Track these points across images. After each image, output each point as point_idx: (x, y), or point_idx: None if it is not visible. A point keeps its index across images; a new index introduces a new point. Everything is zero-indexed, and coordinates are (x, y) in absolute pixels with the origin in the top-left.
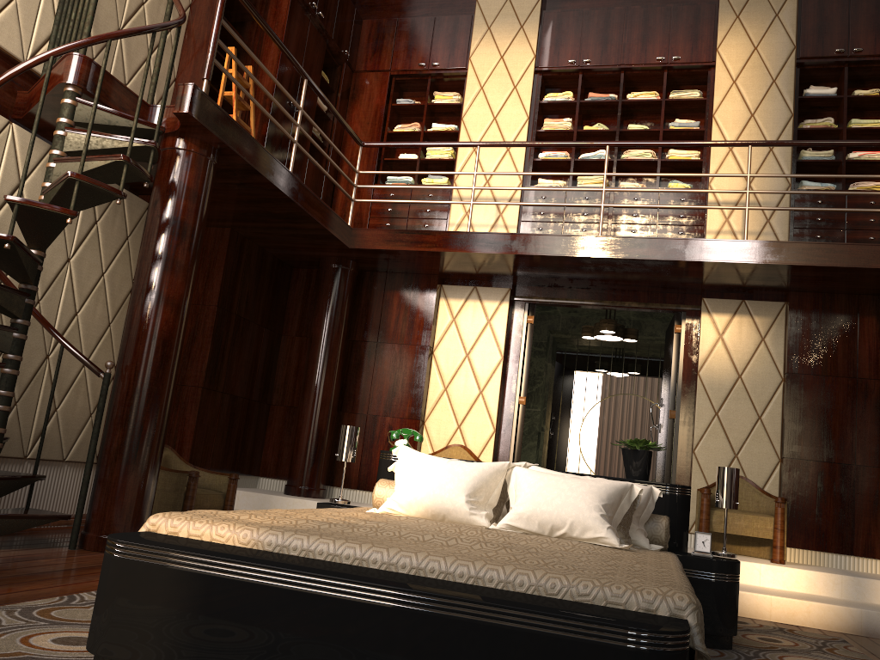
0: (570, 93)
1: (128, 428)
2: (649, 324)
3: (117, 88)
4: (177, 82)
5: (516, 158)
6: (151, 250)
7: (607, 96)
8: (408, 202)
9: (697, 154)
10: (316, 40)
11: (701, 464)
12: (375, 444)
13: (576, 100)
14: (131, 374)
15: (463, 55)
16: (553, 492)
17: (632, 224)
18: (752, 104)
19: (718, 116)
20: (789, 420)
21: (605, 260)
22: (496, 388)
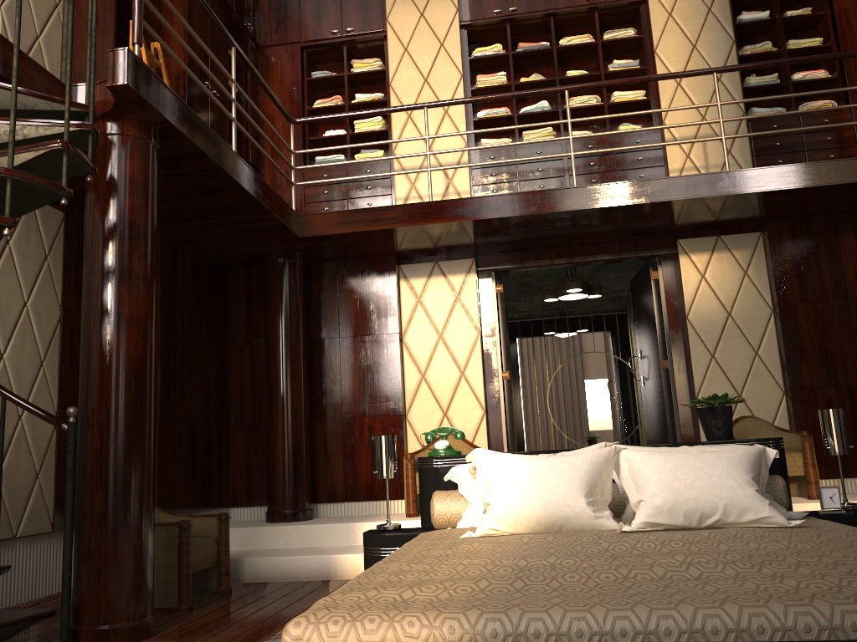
0: (499, 45)
1: (110, 486)
2: (602, 278)
3: (25, 63)
4: (74, 67)
5: (457, 119)
6: (100, 262)
7: (538, 45)
8: (357, 178)
9: (643, 93)
10: (218, 13)
11: None
12: (357, 449)
13: (507, 52)
14: (102, 418)
15: (379, 17)
16: (690, 474)
17: (591, 174)
18: (692, 35)
19: (660, 51)
20: (789, 351)
21: (585, 212)
22: (478, 367)
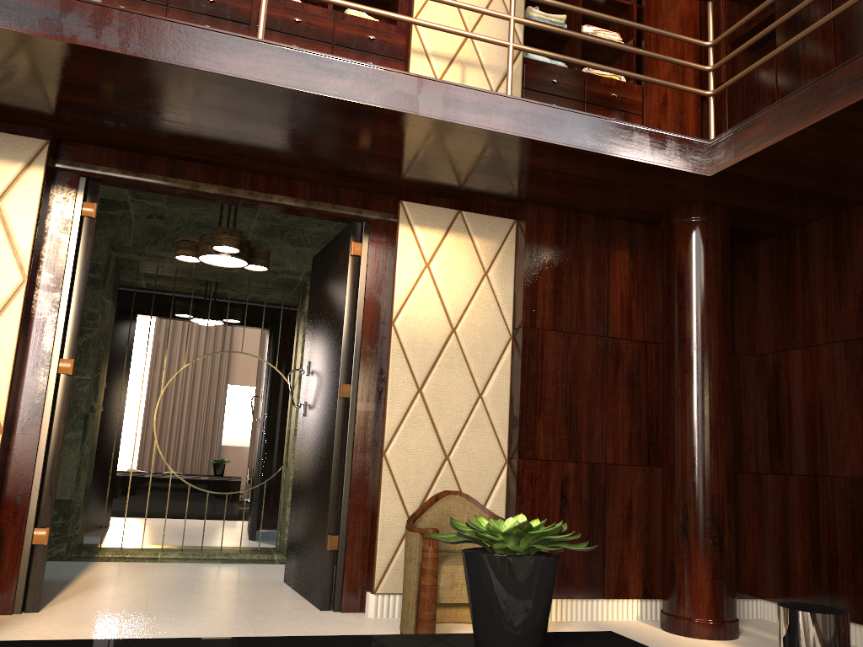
0: None
1: None
2: (274, 248)
3: None
4: None
5: None
6: None
7: None
8: None
9: None
10: None
11: (396, 475)
12: None
13: None
14: None
15: None
16: None
17: None
18: None
19: None
20: (526, 400)
21: (269, 94)
22: (8, 343)
